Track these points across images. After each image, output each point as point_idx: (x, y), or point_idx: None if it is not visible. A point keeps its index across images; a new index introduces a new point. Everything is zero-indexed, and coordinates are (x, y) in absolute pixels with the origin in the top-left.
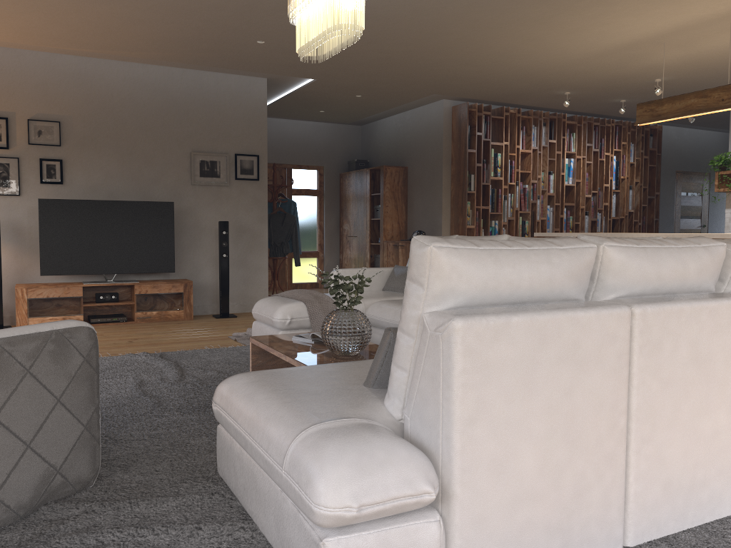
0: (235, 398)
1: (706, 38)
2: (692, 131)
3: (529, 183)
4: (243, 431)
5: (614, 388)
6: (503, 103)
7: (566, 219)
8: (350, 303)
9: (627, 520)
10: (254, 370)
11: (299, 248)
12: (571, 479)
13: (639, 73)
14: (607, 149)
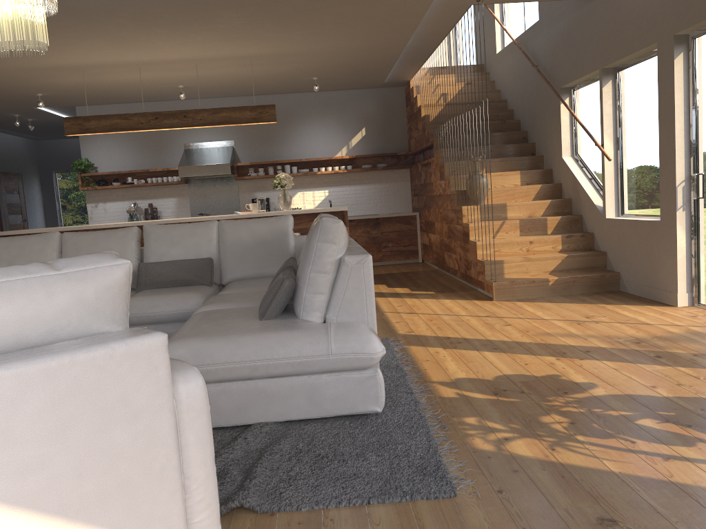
0: (211, 351)
1: (113, 73)
2: (4, 136)
3: None
4: (248, 362)
5: None
6: None
7: None
8: None
9: None
10: None
11: None
12: None
13: (32, 88)
14: None
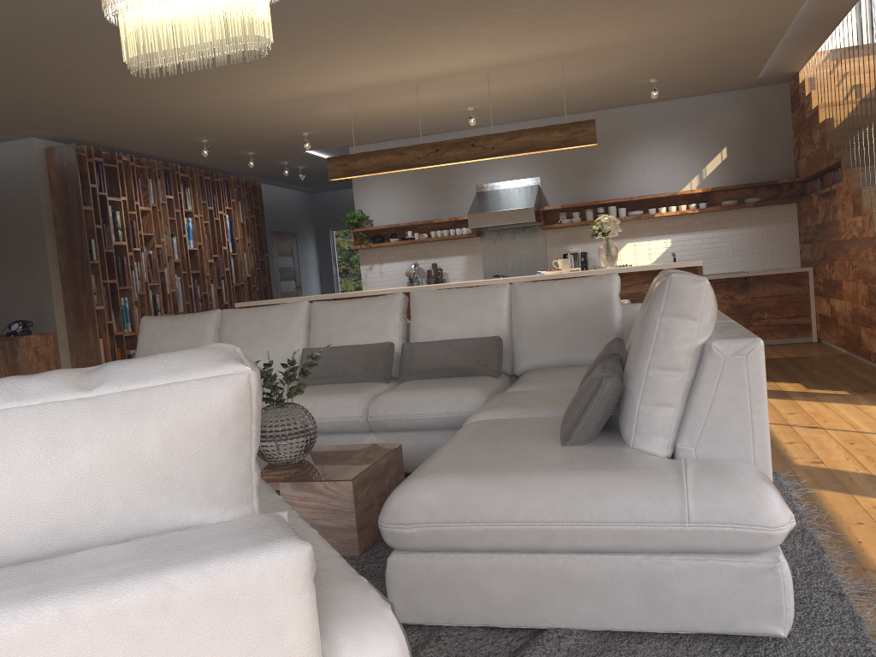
0: (477, 499)
1: (385, 97)
2: (277, 189)
3: (153, 247)
4: (538, 525)
5: None
6: (108, 148)
7: (194, 289)
8: (291, 395)
9: None
10: None
11: None
12: None
13: (296, 125)
14: (219, 207)
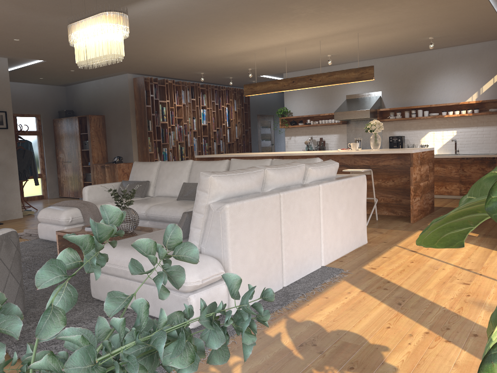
0: (110, 255)
1: (274, 52)
2: None
3: (182, 124)
4: (123, 268)
5: (276, 225)
6: (164, 76)
7: (204, 145)
8: (127, 204)
9: (283, 276)
10: (60, 251)
11: (36, 173)
12: (266, 262)
13: (241, 66)
14: (222, 103)
